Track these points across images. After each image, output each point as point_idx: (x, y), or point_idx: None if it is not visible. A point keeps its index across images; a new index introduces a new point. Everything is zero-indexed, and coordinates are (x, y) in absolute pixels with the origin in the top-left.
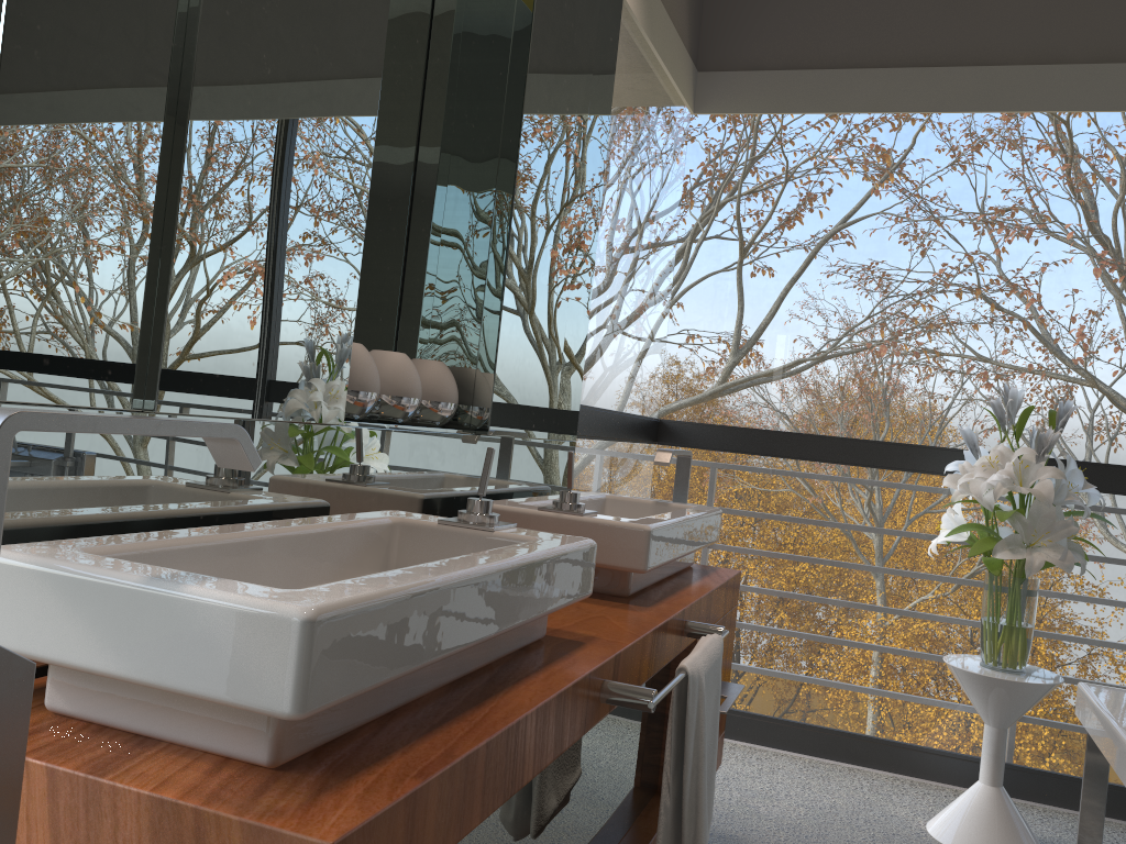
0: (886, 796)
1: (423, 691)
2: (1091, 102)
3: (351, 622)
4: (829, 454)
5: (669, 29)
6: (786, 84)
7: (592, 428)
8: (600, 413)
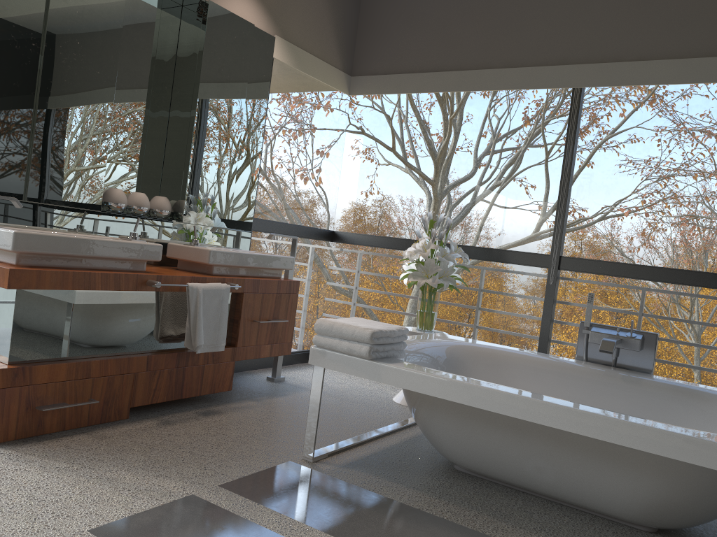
0: (396, 389)
1: (75, 266)
2: (500, 86)
3: (29, 236)
4: (396, 245)
5: (318, 63)
6: (384, 81)
7: (268, 228)
8: (275, 223)
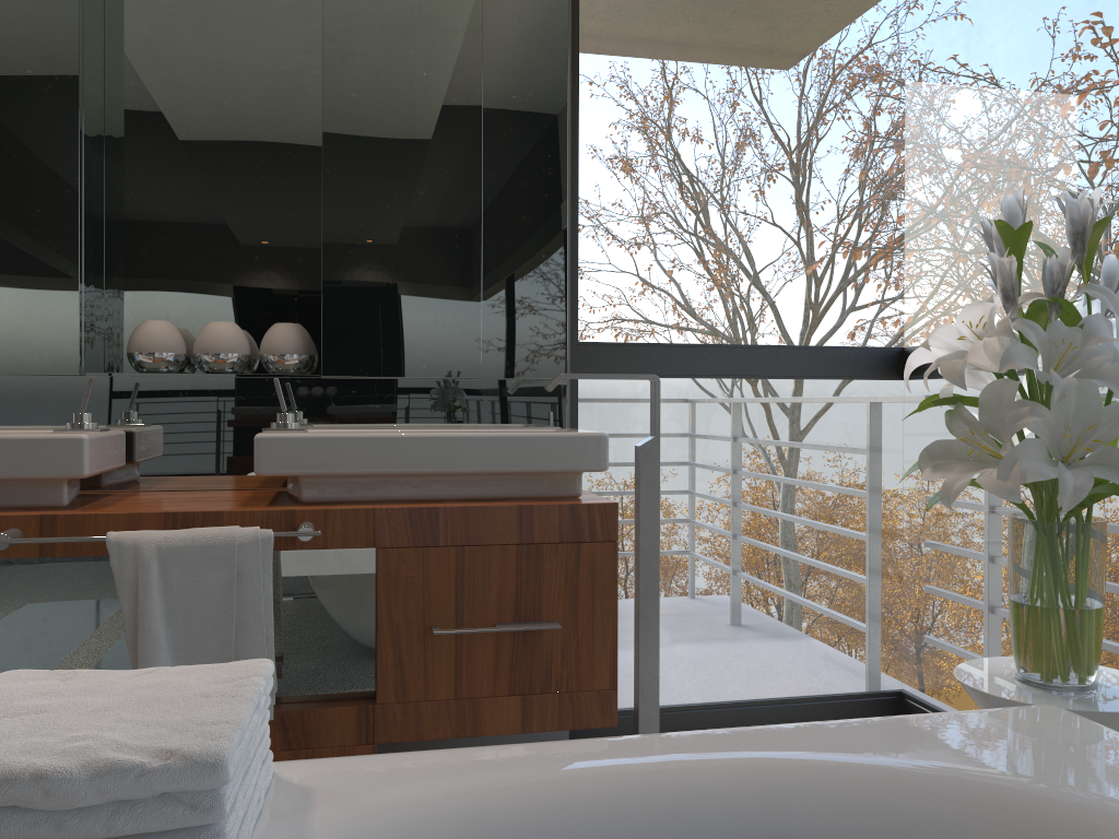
0: None
1: None
2: None
3: None
4: None
5: None
6: None
7: (635, 365)
8: (661, 349)
